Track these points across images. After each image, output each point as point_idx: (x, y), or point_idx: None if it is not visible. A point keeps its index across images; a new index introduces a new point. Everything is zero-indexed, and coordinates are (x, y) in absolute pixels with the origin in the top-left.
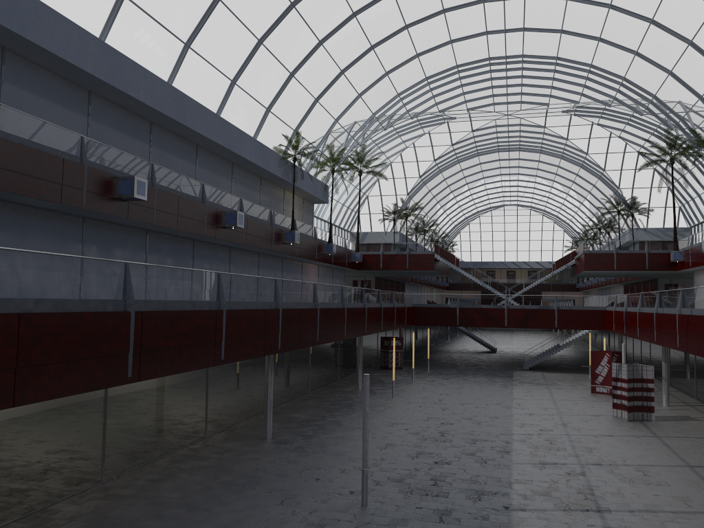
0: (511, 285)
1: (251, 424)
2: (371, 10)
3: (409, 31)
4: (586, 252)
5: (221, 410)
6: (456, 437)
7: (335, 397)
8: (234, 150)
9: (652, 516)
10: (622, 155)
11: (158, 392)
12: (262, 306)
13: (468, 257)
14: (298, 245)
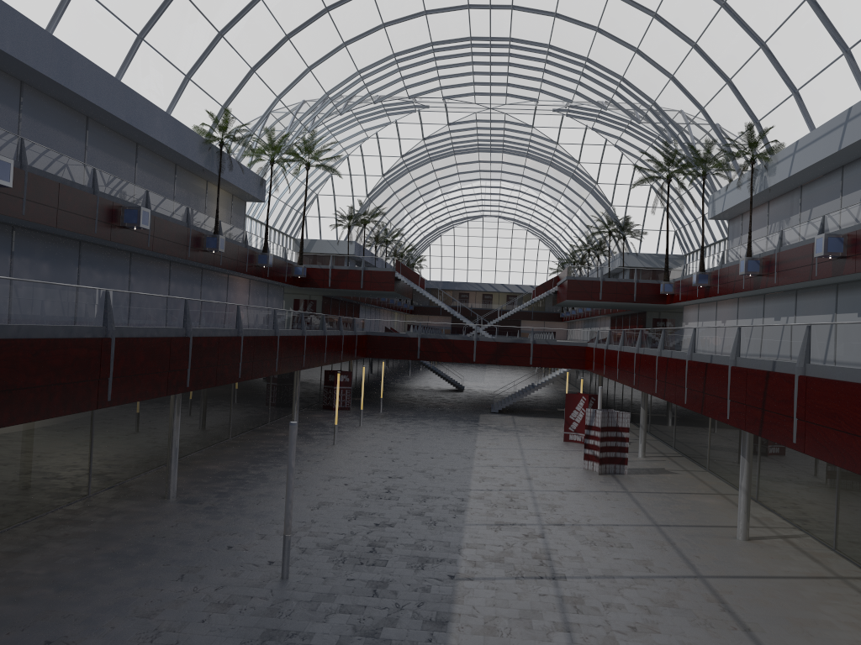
0: (486, 311)
1: (151, 478)
2: None
3: None
4: (569, 278)
5: (111, 462)
6: (404, 494)
7: (263, 444)
8: (139, 128)
9: (609, 582)
10: (617, 167)
11: (22, 439)
12: (166, 333)
13: (438, 276)
14: (223, 253)
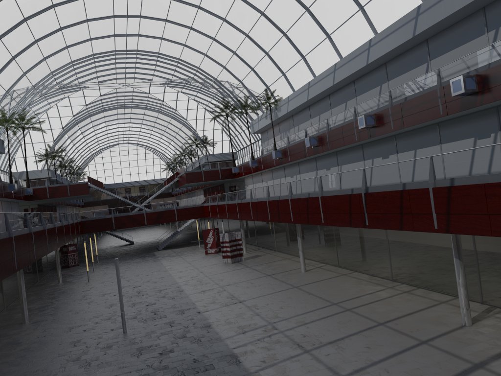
0: None
1: (2, 319)
2: (37, 17)
3: (62, 31)
4: (186, 172)
5: None
6: (148, 291)
7: (48, 290)
8: None
9: (263, 297)
10: (196, 110)
11: None
12: (24, 231)
13: None
14: None
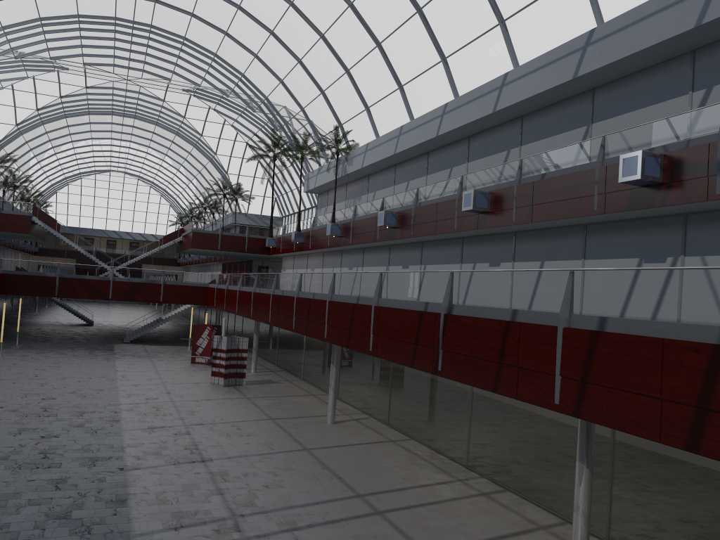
0: (110, 255)
1: None
2: None
3: None
4: (194, 231)
5: None
6: (61, 411)
7: None
8: None
9: (245, 459)
10: (233, 143)
11: None
12: None
13: (64, 221)
14: None
